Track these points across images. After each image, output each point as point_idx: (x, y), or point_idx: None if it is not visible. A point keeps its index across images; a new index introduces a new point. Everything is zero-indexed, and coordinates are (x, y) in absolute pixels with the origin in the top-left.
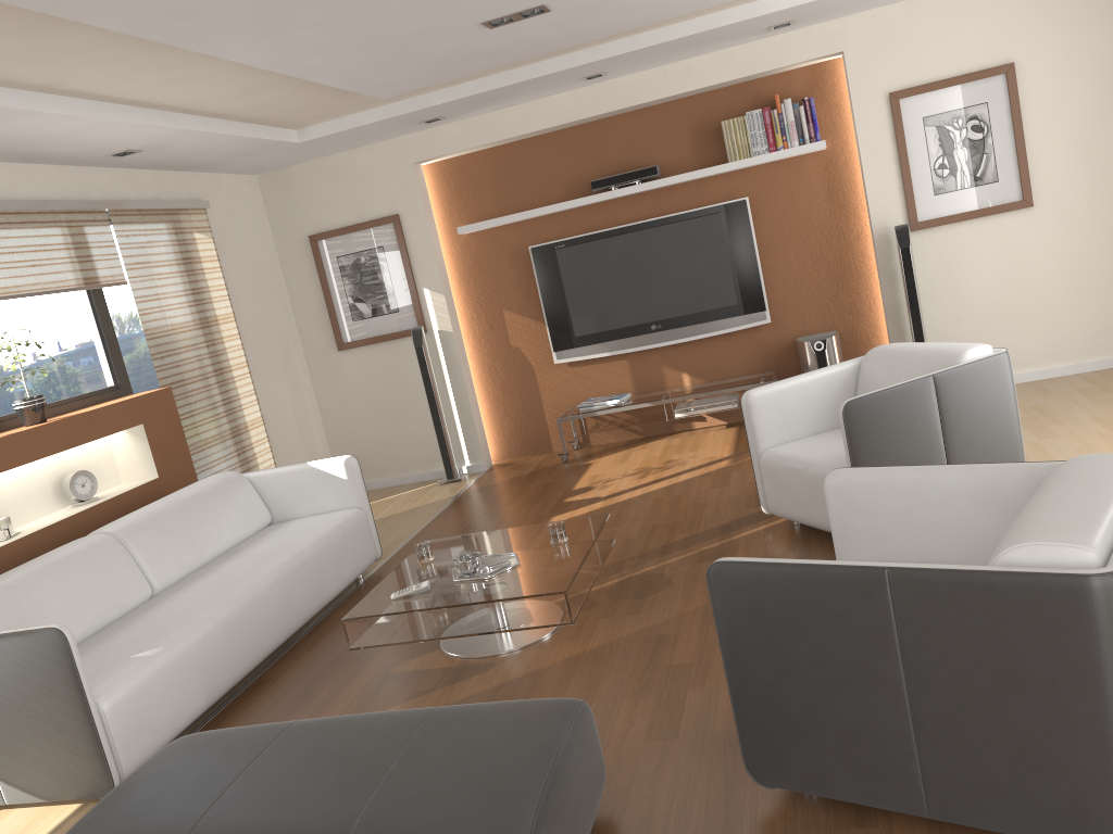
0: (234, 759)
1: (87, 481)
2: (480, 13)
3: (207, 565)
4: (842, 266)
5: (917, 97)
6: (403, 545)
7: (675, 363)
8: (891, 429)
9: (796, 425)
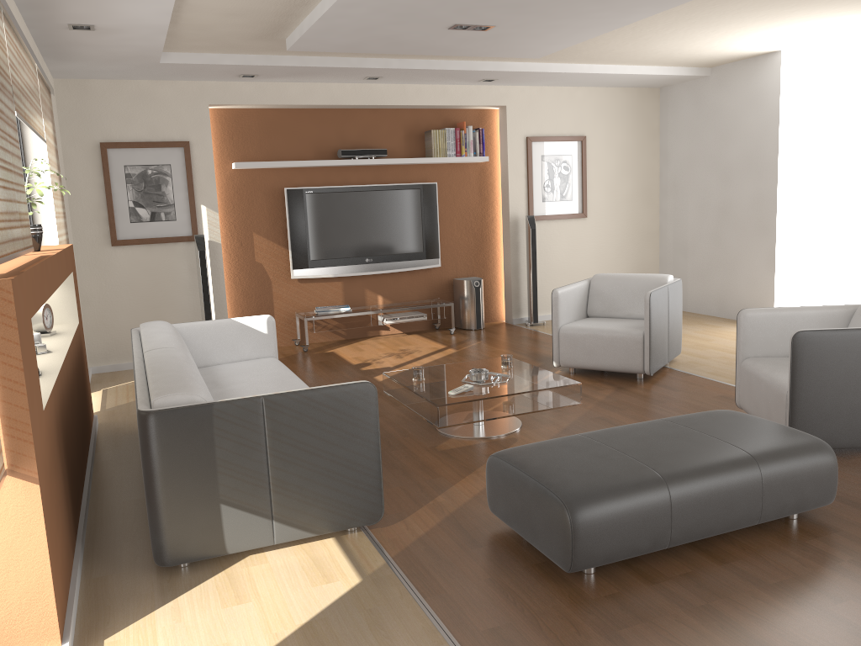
0: (590, 448)
1: (48, 315)
2: (472, 18)
3: None
4: (482, 237)
5: (540, 143)
6: None
7: (374, 287)
8: (659, 311)
9: (570, 313)
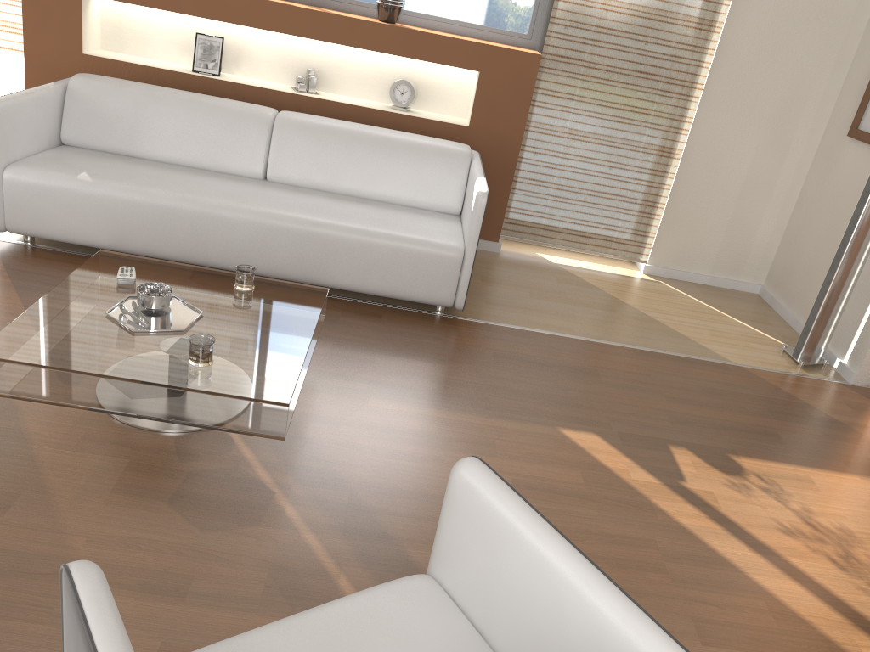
0: None
1: (407, 92)
2: None
3: (338, 195)
4: None
5: None
6: (534, 331)
7: None
8: None
9: (499, 618)
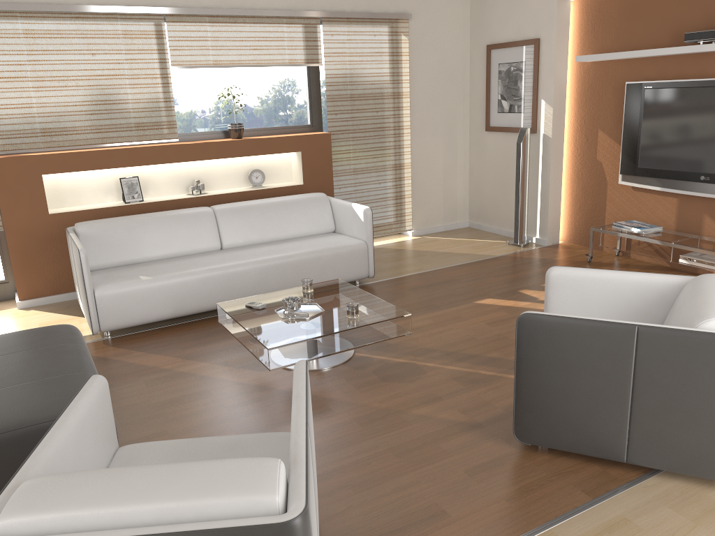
0: (29, 345)
1: (259, 176)
2: None
3: (267, 243)
4: None
5: None
6: (408, 275)
7: None
8: (567, 356)
9: (592, 312)
